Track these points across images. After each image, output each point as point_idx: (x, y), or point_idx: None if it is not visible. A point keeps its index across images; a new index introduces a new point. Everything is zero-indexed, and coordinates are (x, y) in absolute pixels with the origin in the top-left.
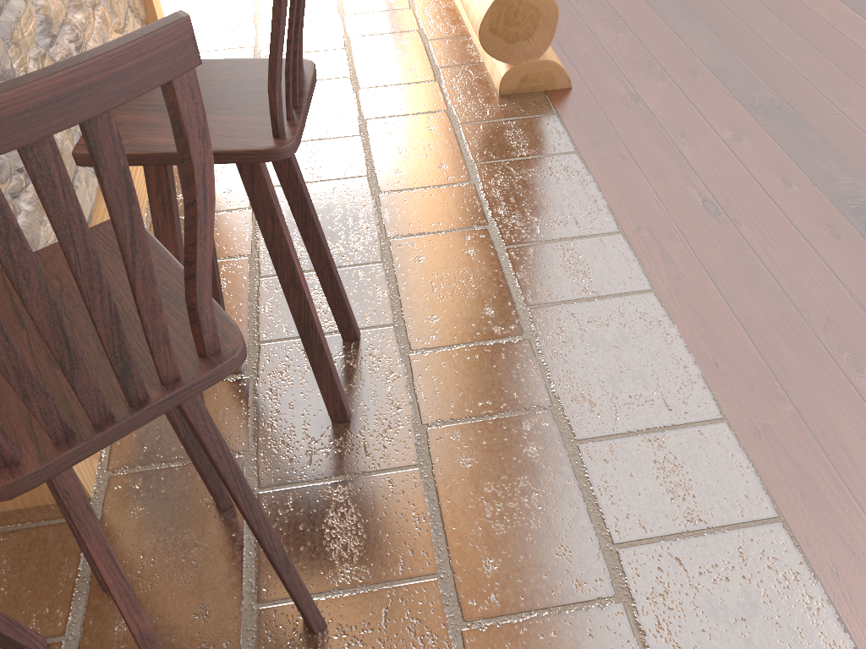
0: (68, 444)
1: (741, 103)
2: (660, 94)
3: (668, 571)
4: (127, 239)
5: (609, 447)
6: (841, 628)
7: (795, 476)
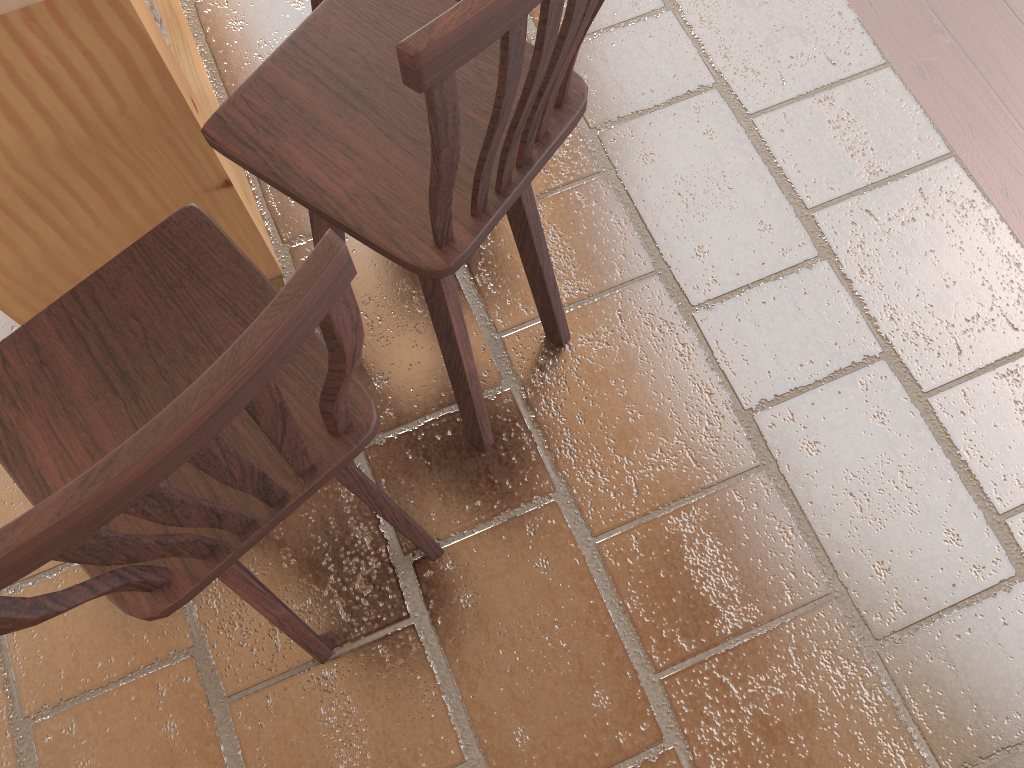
0: (487, 214)
1: None
2: None
3: (861, 224)
4: (589, 9)
5: (782, 116)
6: (1014, 240)
7: (961, 110)
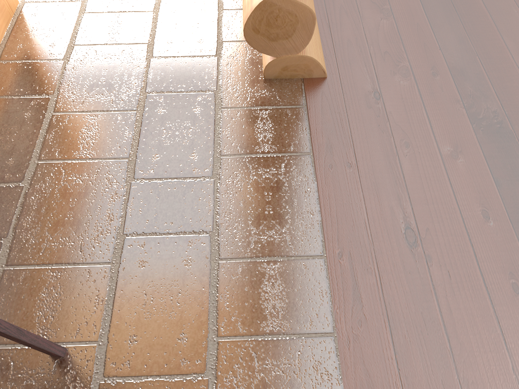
0: None
1: (467, 113)
2: (400, 94)
3: None
4: None
5: None
6: None
7: None
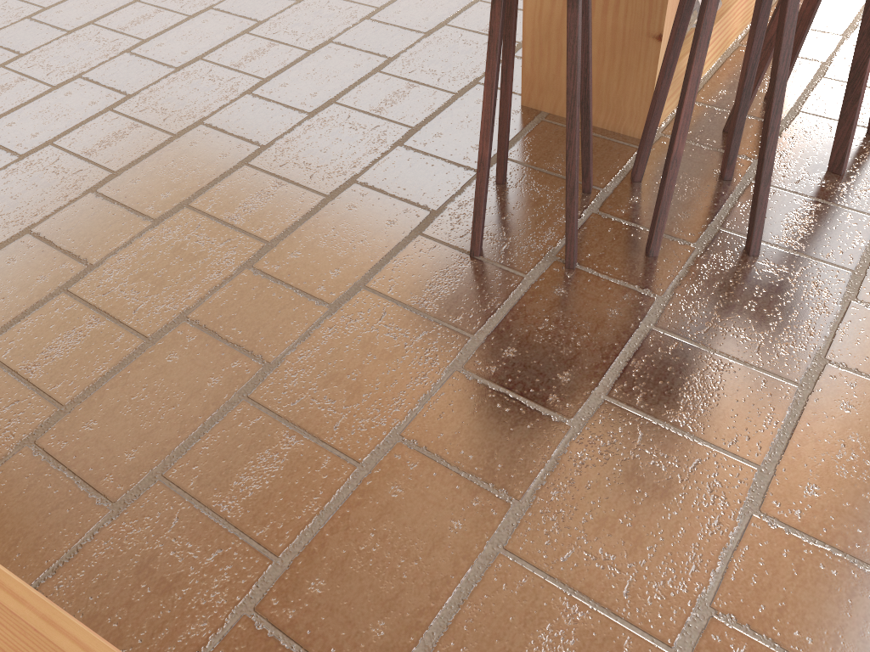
0: None
1: None
2: None
3: None
4: None
5: None
6: None
7: None
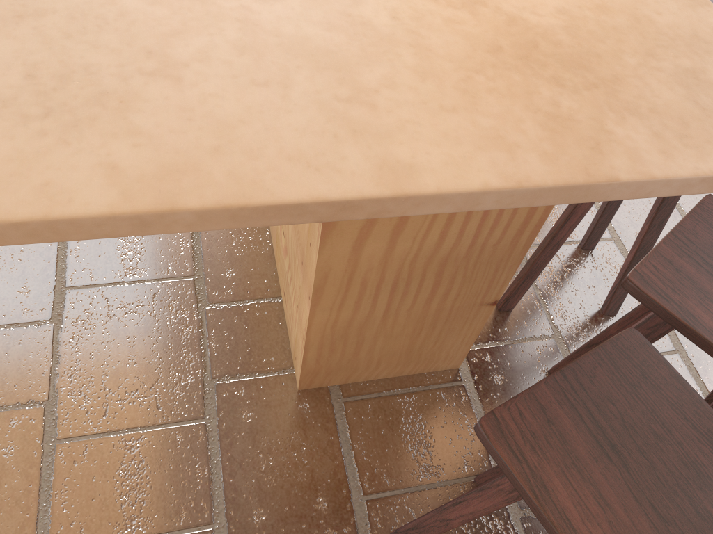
0: None
1: None
2: None
3: None
4: None
5: None
6: None
7: None
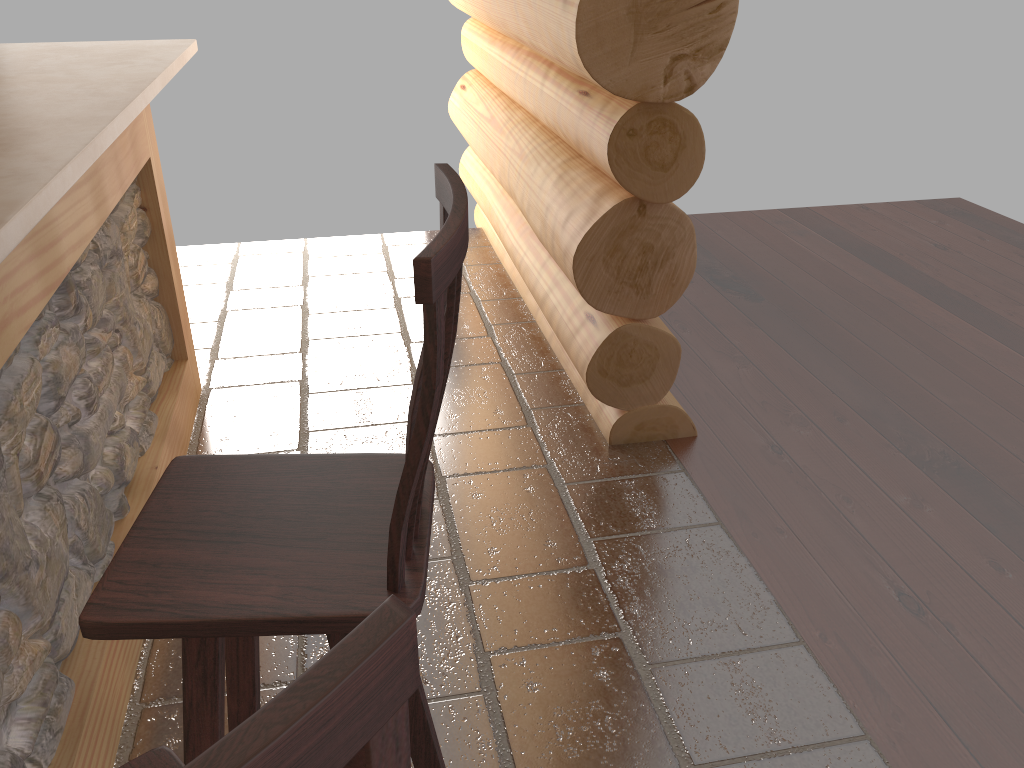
0: None
1: (908, 457)
2: (807, 444)
3: None
4: None
5: None
6: None
7: None
